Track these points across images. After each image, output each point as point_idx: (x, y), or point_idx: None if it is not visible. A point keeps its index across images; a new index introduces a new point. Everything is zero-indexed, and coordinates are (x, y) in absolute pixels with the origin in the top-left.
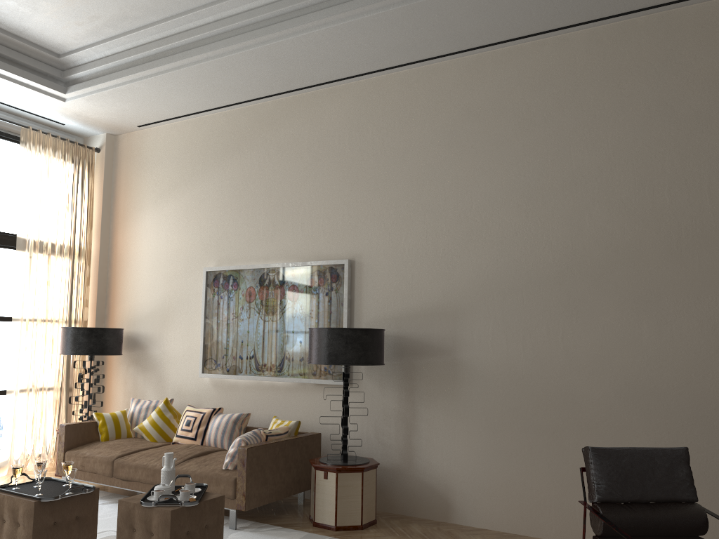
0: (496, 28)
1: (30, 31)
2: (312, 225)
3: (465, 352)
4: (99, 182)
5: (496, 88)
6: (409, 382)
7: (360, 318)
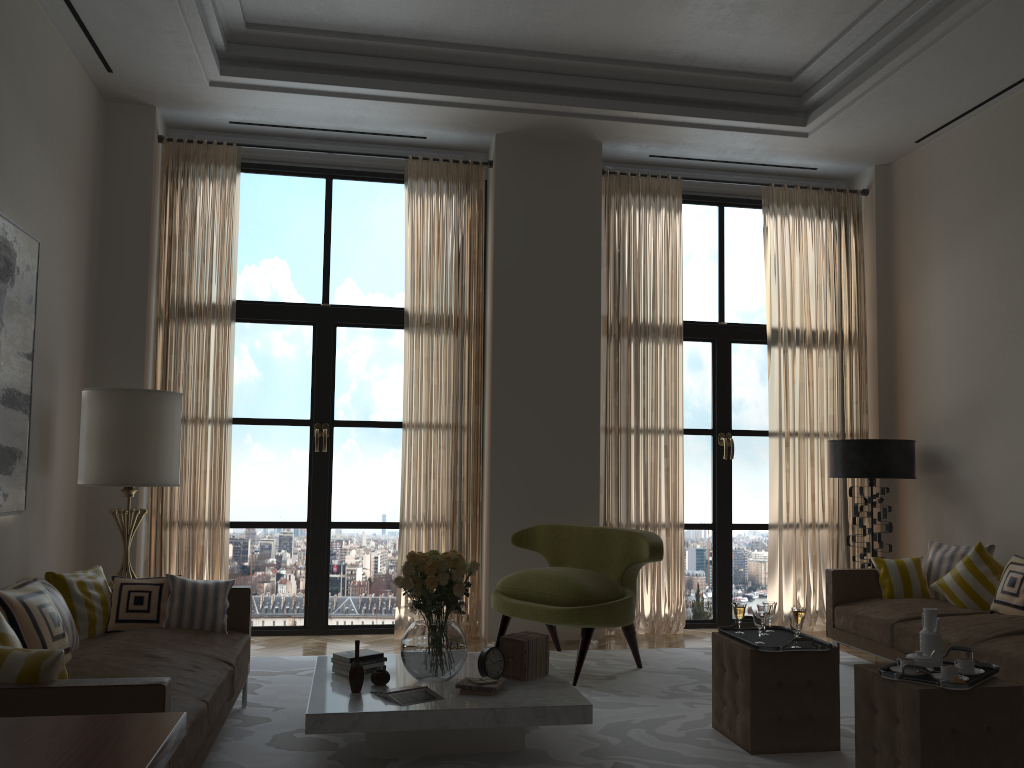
0: None
1: (749, 60)
2: None
3: None
4: (869, 236)
5: None
6: None
7: None
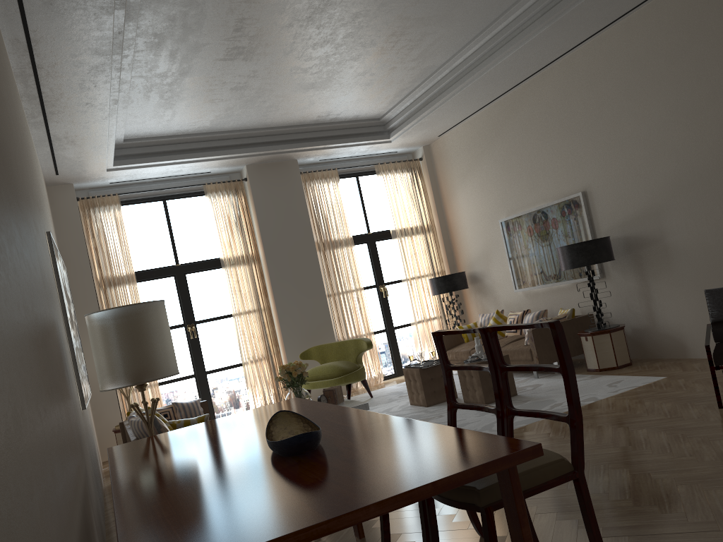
0: (625, 3)
1: (360, 116)
2: (554, 173)
3: (670, 238)
4: (427, 179)
5: (646, 38)
6: (639, 267)
7: (599, 230)
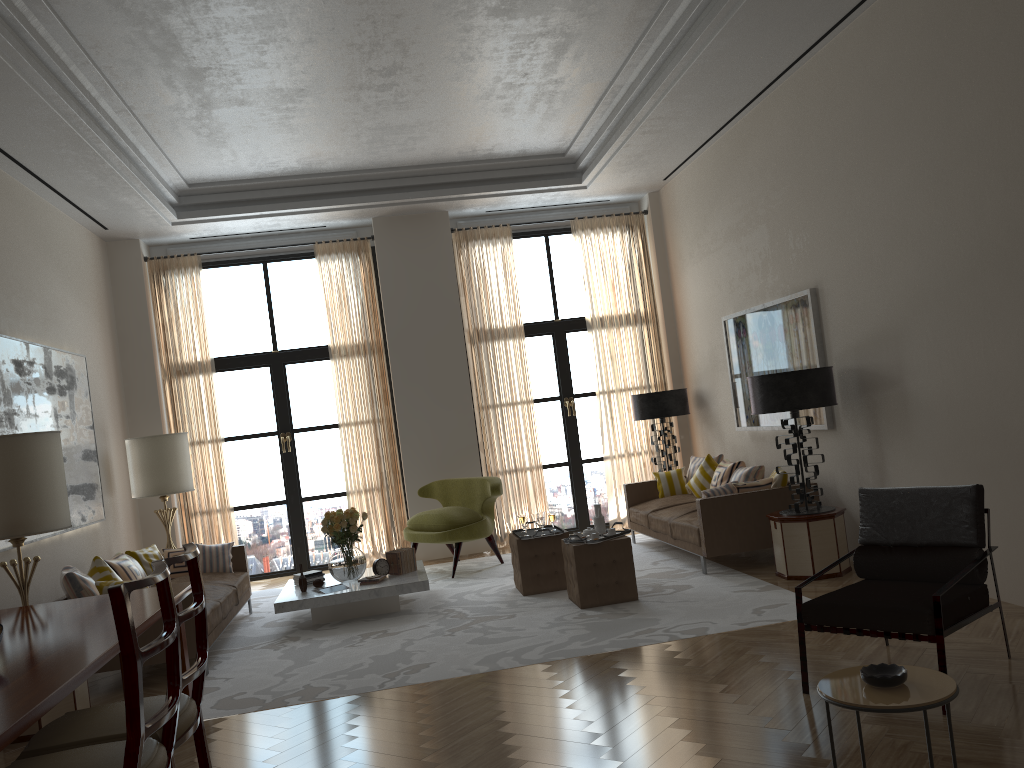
0: None
1: (529, 151)
2: (784, 255)
3: (910, 381)
4: (652, 244)
5: (890, 44)
6: (874, 422)
7: (830, 353)
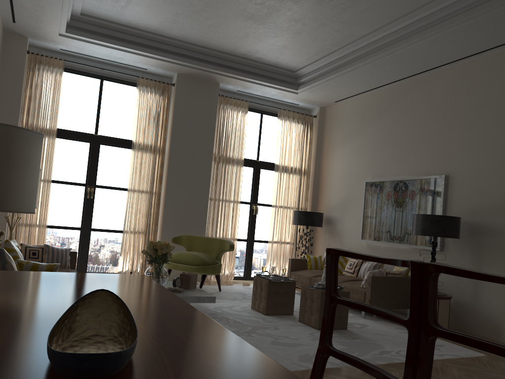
0: None
1: (280, 63)
2: (425, 154)
3: None
4: (315, 133)
5: None
6: (478, 252)
7: (450, 211)
